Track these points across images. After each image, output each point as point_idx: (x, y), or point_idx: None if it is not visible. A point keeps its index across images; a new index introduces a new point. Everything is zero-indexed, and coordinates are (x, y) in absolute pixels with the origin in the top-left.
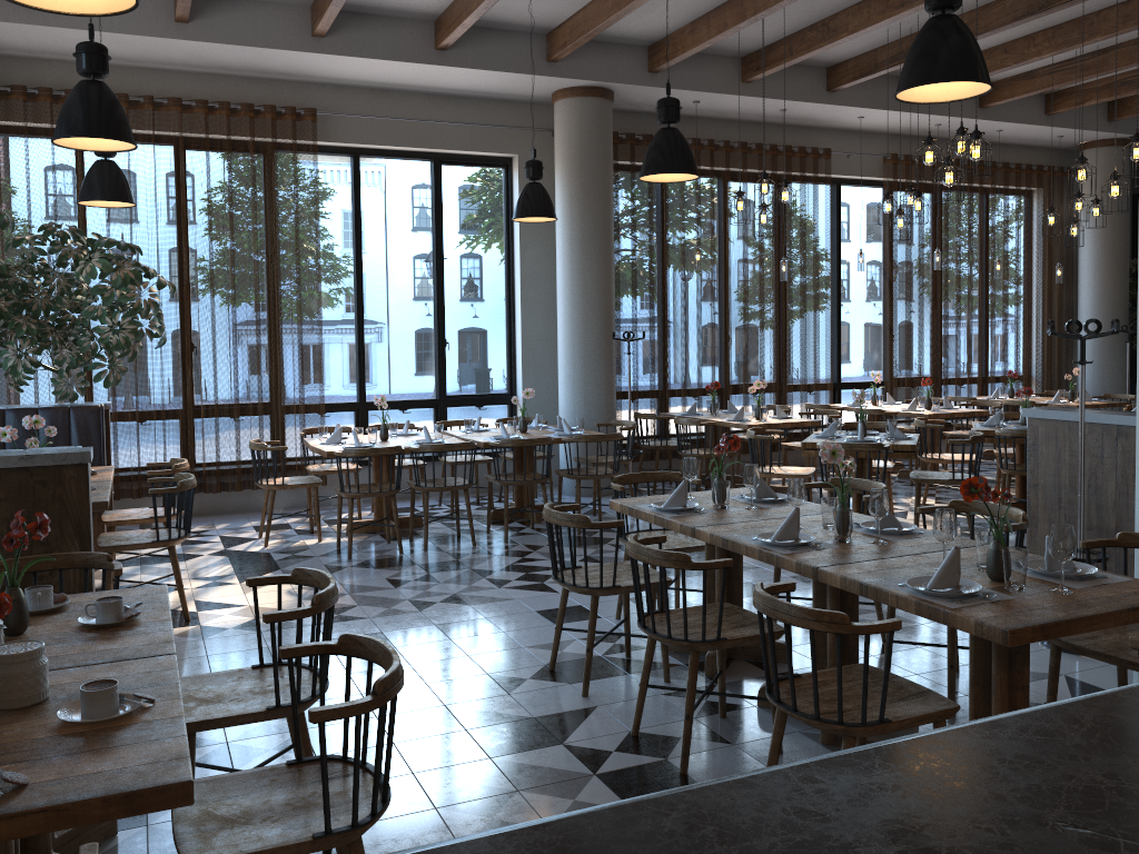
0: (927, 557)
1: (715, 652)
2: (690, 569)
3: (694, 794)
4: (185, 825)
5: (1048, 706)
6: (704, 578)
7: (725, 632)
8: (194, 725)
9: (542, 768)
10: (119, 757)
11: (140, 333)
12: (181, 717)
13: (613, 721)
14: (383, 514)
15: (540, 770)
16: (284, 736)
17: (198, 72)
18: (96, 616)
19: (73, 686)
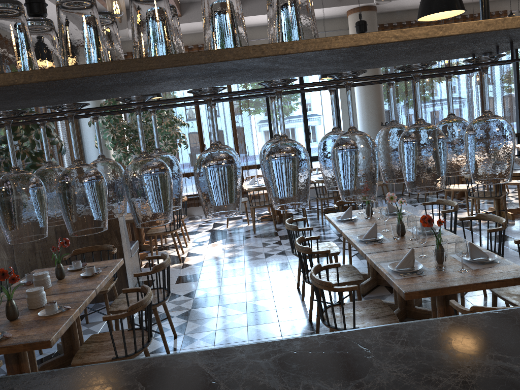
0: (424, 249)
1: (365, 283)
2: (310, 254)
3: (0, 379)
4: (81, 350)
5: (152, 357)
6: (317, 258)
7: (336, 279)
8: (115, 312)
9: (263, 332)
10: (40, 330)
11: (175, 145)
12: (71, 316)
13: (306, 312)
14: (275, 212)
15: (262, 332)
16: (182, 311)
17: (194, 33)
18: (86, 273)
19: (55, 301)
